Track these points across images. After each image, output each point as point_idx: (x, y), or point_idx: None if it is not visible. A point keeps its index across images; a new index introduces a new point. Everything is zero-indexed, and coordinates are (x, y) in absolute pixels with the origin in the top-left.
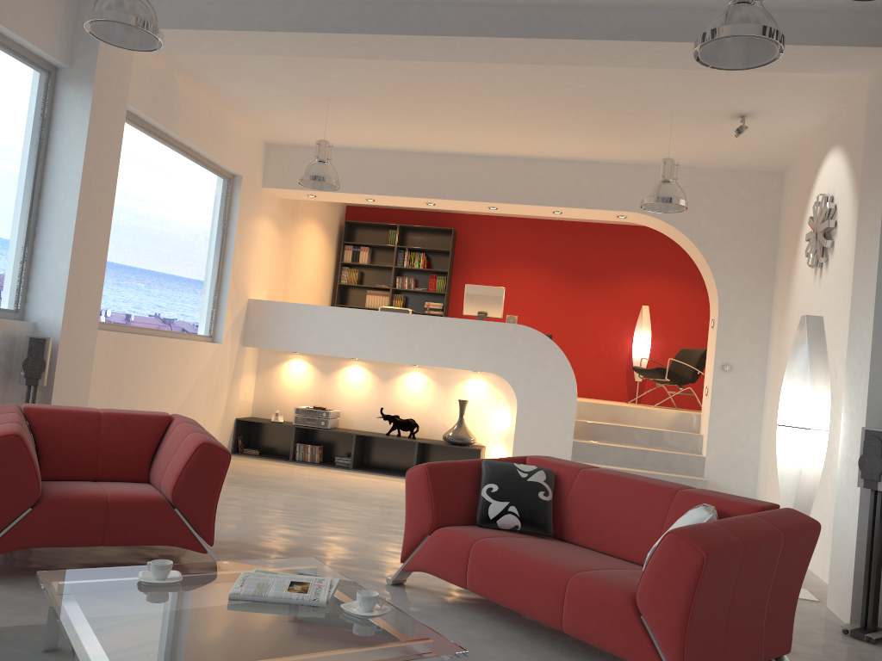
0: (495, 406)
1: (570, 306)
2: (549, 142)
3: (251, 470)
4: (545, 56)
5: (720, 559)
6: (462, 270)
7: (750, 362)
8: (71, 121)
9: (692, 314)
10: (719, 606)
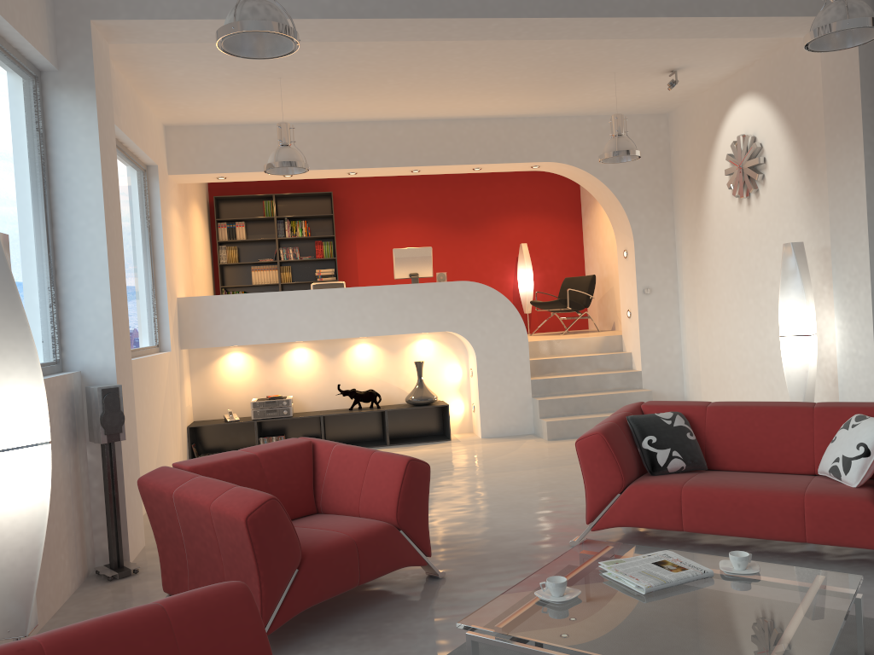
0: (445, 361)
1: (454, 253)
2: (480, 103)
3: None
4: (568, 32)
5: None
6: (344, 233)
7: (665, 283)
8: (74, 134)
9: (562, 245)
10: None
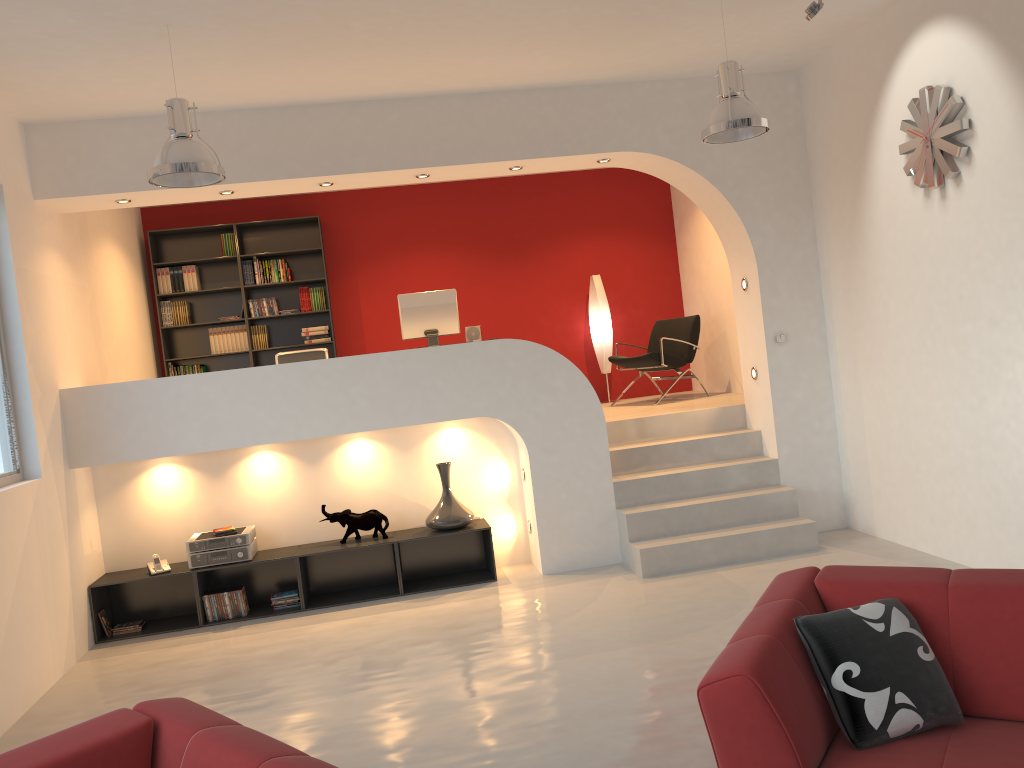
0: (484, 459)
1: (499, 294)
2: (511, 63)
3: (163, 672)
4: None
5: None
6: (340, 273)
7: (806, 325)
8: None
9: (649, 274)
10: None
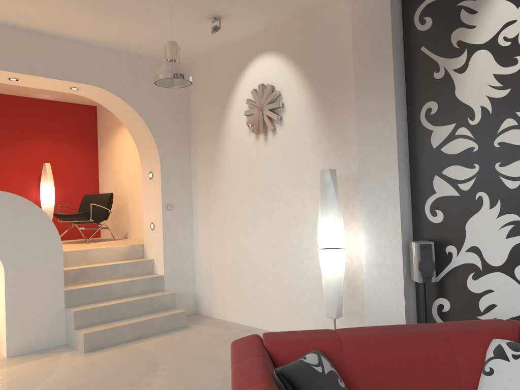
0: None
1: None
2: (25, 6)
3: None
4: None
5: None
6: None
7: (183, 201)
8: None
9: (80, 167)
10: None
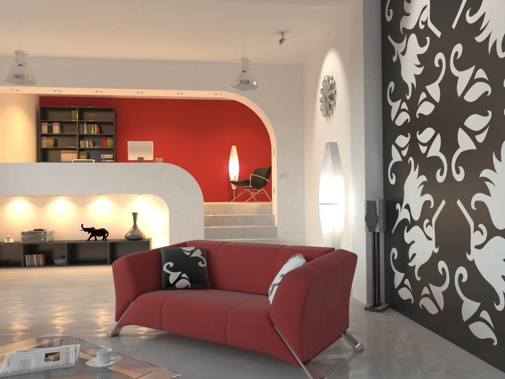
0: (155, 213)
1: (191, 150)
2: (171, 50)
3: None
4: None
5: (315, 285)
6: (122, 133)
7: (295, 171)
8: None
9: (259, 148)
10: (316, 311)
